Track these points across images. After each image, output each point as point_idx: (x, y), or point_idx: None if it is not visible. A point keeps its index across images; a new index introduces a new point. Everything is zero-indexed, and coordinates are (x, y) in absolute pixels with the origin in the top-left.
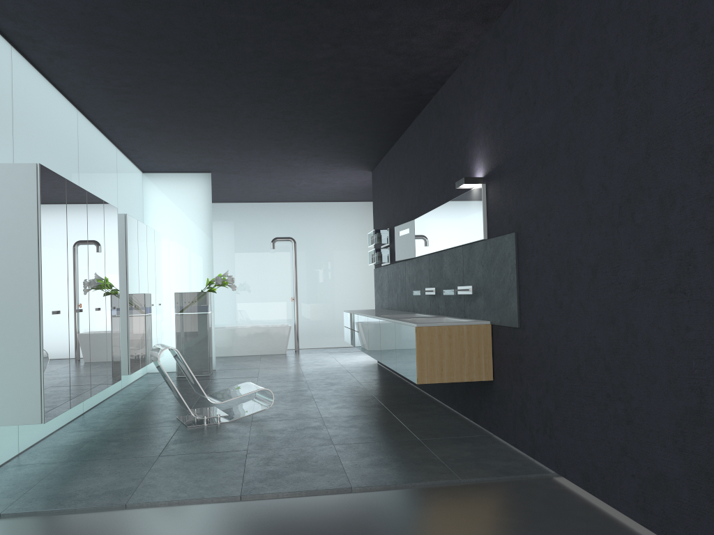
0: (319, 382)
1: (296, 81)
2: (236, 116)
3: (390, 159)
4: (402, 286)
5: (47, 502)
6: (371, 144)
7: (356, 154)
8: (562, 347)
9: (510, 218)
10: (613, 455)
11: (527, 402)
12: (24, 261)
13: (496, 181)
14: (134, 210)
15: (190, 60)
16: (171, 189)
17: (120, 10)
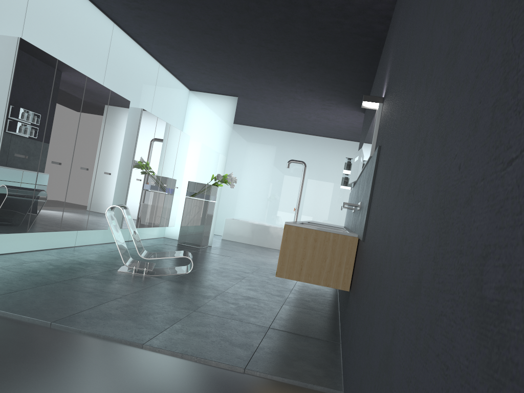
0: (269, 270)
1: (259, 6)
2: (230, 41)
3: None
4: (350, 206)
5: None
6: (352, 84)
7: (344, 93)
8: (368, 262)
9: (382, 132)
10: (357, 387)
11: (352, 316)
12: None
13: (385, 98)
14: (173, 115)
15: None
16: (207, 105)
17: None
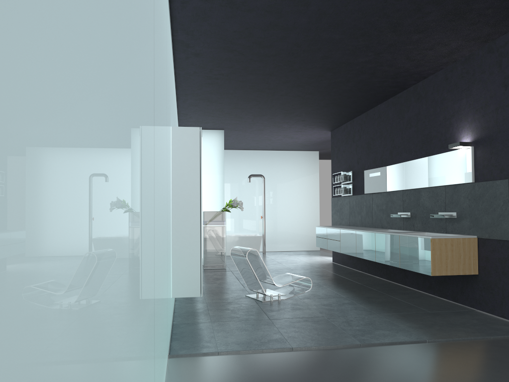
0: (309, 274)
1: (332, 74)
2: (274, 95)
3: (355, 124)
4: (368, 210)
5: (239, 346)
6: (345, 114)
7: (330, 120)
8: None
9: (501, 169)
10: None
11: None
12: (191, 190)
13: (486, 145)
14: None
15: (276, 60)
16: None
17: (260, 30)
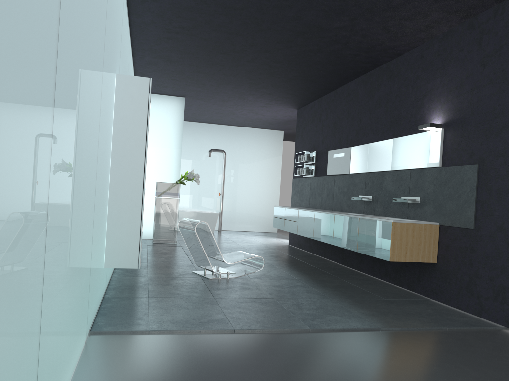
0: (264, 254)
1: (303, 41)
2: (239, 59)
3: (322, 103)
4: (329, 193)
5: (174, 325)
6: (314, 90)
7: (297, 96)
8: None
9: (471, 154)
10: None
11: (476, 279)
12: (135, 149)
13: (458, 128)
14: None
15: (243, 15)
16: (155, 106)
17: None
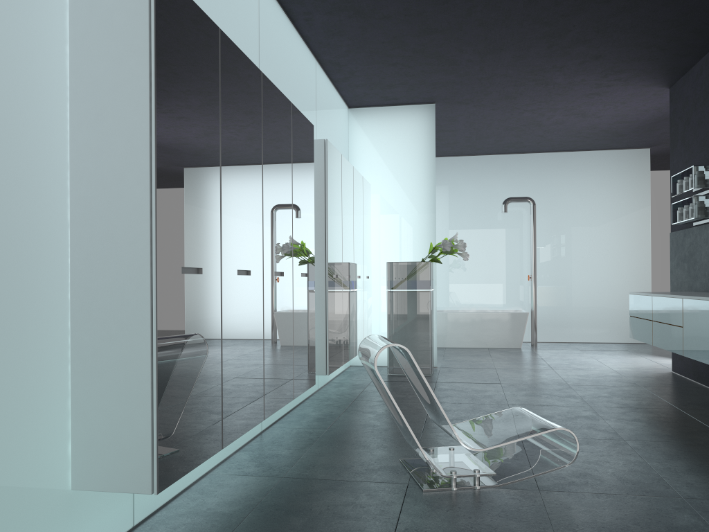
0: (605, 401)
1: None
2: None
3: None
4: None
5: None
6: (702, 22)
7: (663, 50)
8: None
9: None
10: None
11: None
12: (125, 163)
13: None
14: None
15: None
16: (383, 127)
17: None
